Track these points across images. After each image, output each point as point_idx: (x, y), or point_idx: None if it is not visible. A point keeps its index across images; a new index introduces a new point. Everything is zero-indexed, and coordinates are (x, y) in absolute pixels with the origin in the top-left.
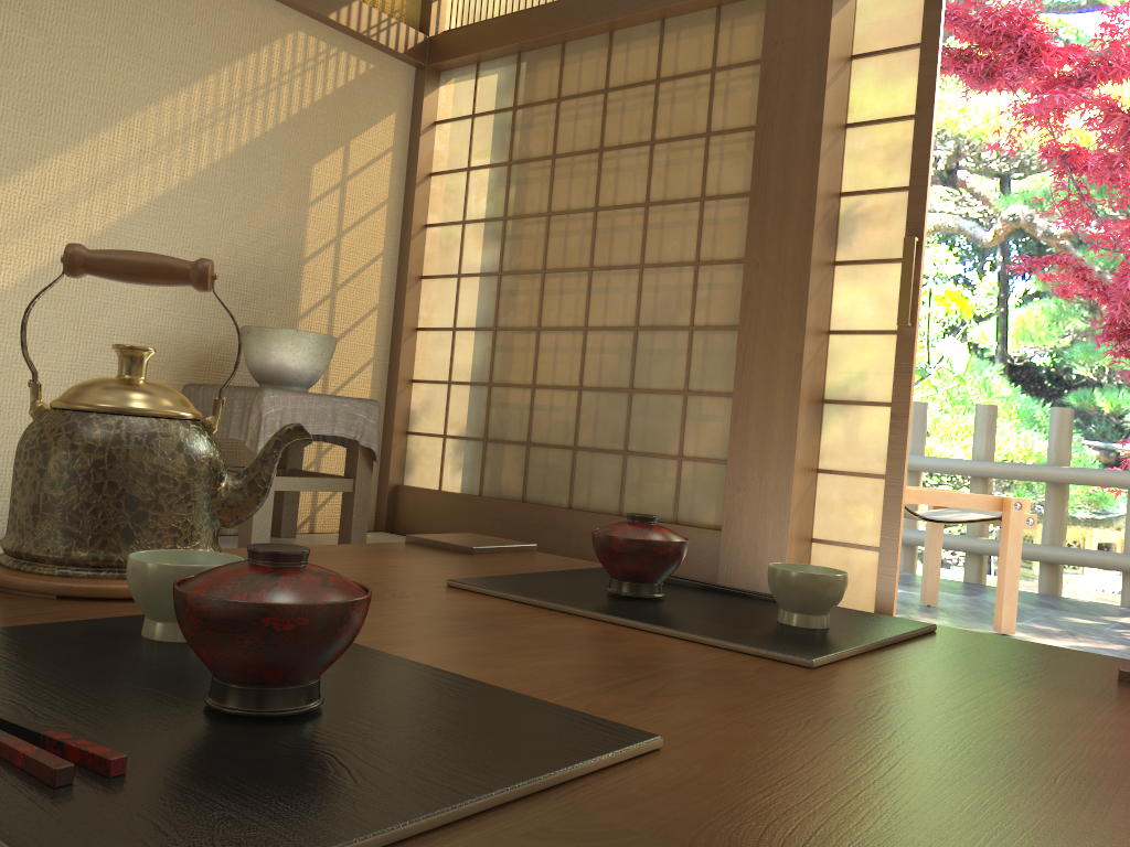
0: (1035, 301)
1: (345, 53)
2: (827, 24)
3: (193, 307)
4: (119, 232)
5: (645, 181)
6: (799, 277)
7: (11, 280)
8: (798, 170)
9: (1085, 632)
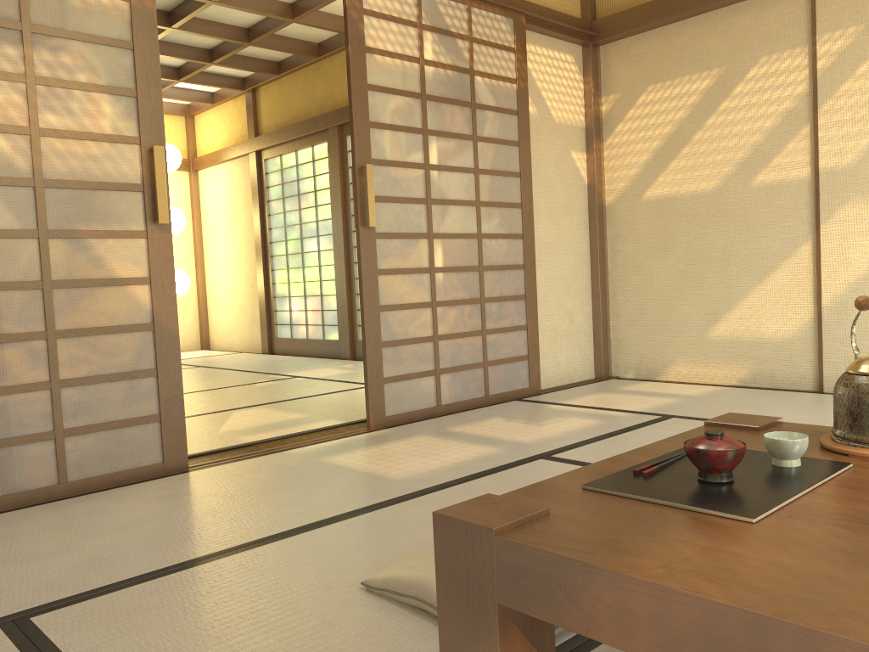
0: None
1: None
2: None
3: None
4: None
5: None
6: None
7: None
8: None
9: None
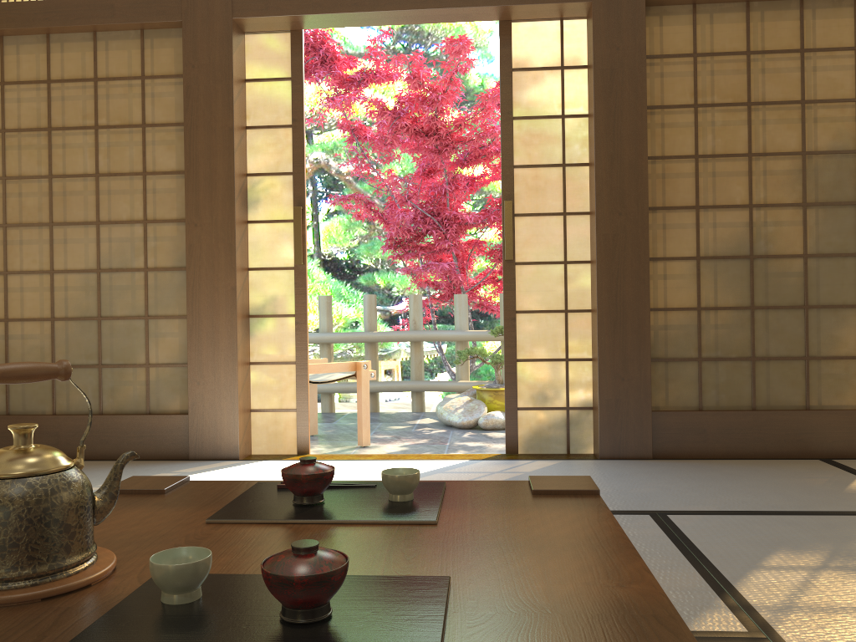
0: (335, 217)
1: None
2: (230, 59)
3: None
4: None
5: (93, 157)
6: (228, 234)
7: None
8: (219, 159)
9: (404, 435)
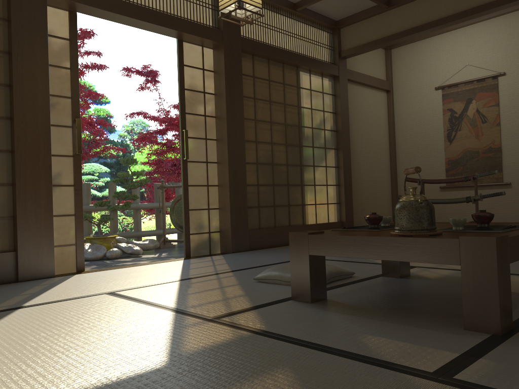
0: None
1: None
2: (46, 19)
3: None
4: None
5: None
6: (46, 131)
7: None
8: (39, 81)
9: None
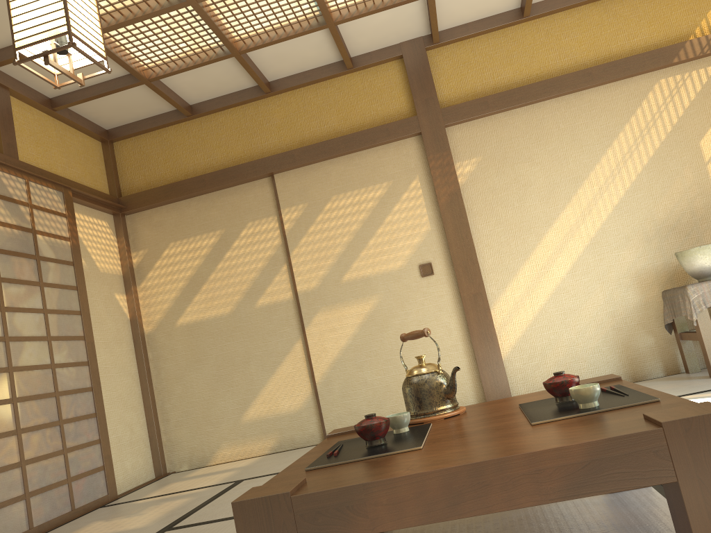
0: None
1: (694, 71)
2: None
3: (656, 249)
4: (603, 230)
5: None
6: None
7: (564, 272)
8: None
9: None
